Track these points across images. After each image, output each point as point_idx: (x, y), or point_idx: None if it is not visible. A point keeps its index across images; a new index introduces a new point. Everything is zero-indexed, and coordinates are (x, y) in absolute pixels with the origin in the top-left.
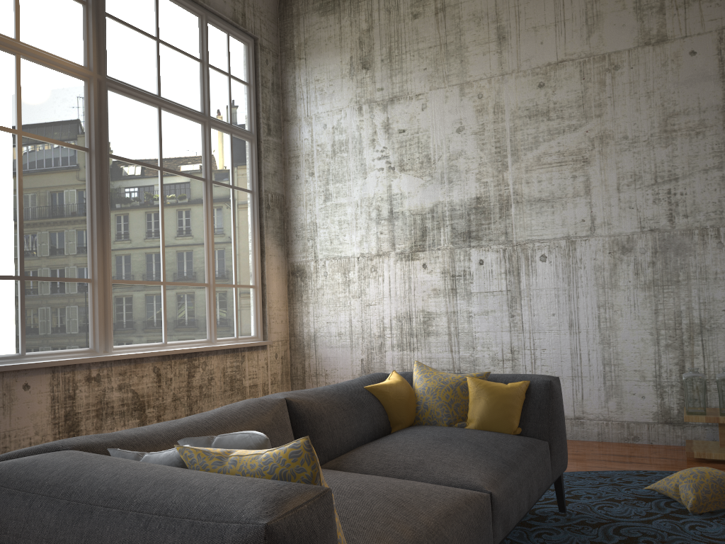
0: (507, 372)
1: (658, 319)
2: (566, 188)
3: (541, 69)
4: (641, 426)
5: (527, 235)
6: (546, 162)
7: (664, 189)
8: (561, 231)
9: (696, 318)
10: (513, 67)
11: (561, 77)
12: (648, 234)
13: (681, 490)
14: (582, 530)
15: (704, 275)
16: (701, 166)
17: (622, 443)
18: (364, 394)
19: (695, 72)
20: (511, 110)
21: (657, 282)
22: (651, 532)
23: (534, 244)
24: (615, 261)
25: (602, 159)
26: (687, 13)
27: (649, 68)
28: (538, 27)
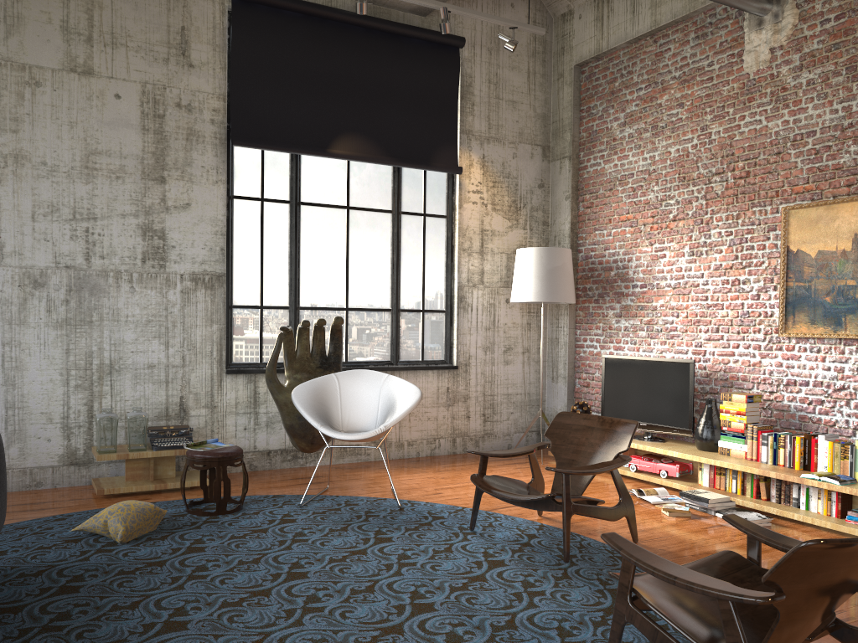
0: None
1: (70, 359)
2: None
3: None
4: (46, 470)
5: None
6: None
7: (83, 227)
8: None
9: (107, 359)
10: None
11: None
12: (63, 271)
13: (111, 525)
14: (26, 582)
15: (116, 318)
16: (120, 211)
17: (24, 490)
18: None
19: (119, 116)
20: None
21: (70, 321)
22: (93, 567)
23: None
24: (26, 296)
25: (16, 181)
26: (115, 55)
27: (74, 97)
28: None
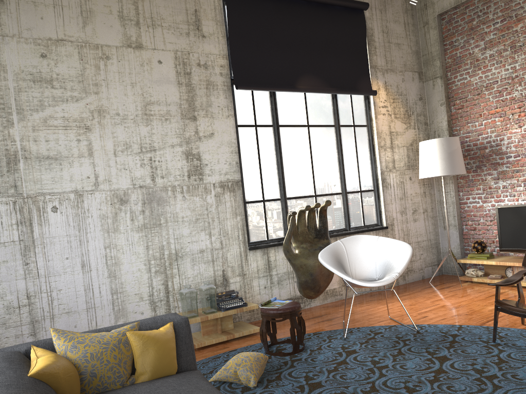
0: (25, 317)
1: (149, 252)
2: (72, 149)
3: (43, 41)
4: None
5: (37, 188)
6: (53, 125)
7: (147, 157)
8: (70, 185)
9: (173, 249)
10: (14, 32)
11: (62, 53)
12: (138, 190)
13: (241, 374)
14: None
15: (176, 219)
16: (170, 143)
17: None
18: (39, 383)
19: (162, 76)
20: (14, 72)
21: (147, 225)
22: None
23: (45, 197)
24: (116, 211)
25: (101, 129)
26: (155, 33)
27: (132, 65)
28: (38, 3)
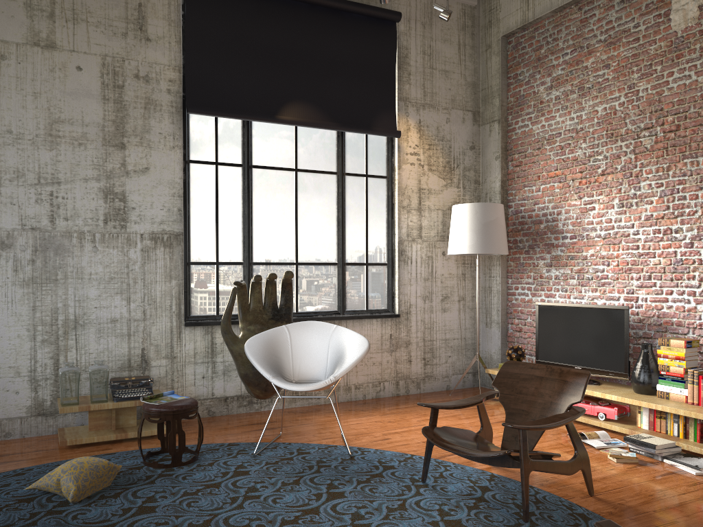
0: None
1: (36, 315)
2: None
3: None
4: (15, 421)
5: None
6: None
7: (47, 190)
8: None
9: (72, 314)
10: None
11: None
12: (29, 232)
13: (63, 483)
14: None
15: (80, 275)
16: (83, 175)
17: None
18: None
19: (81, 87)
20: None
21: (36, 279)
22: None
23: None
24: None
25: None
26: (76, 30)
27: (38, 69)
28: None
